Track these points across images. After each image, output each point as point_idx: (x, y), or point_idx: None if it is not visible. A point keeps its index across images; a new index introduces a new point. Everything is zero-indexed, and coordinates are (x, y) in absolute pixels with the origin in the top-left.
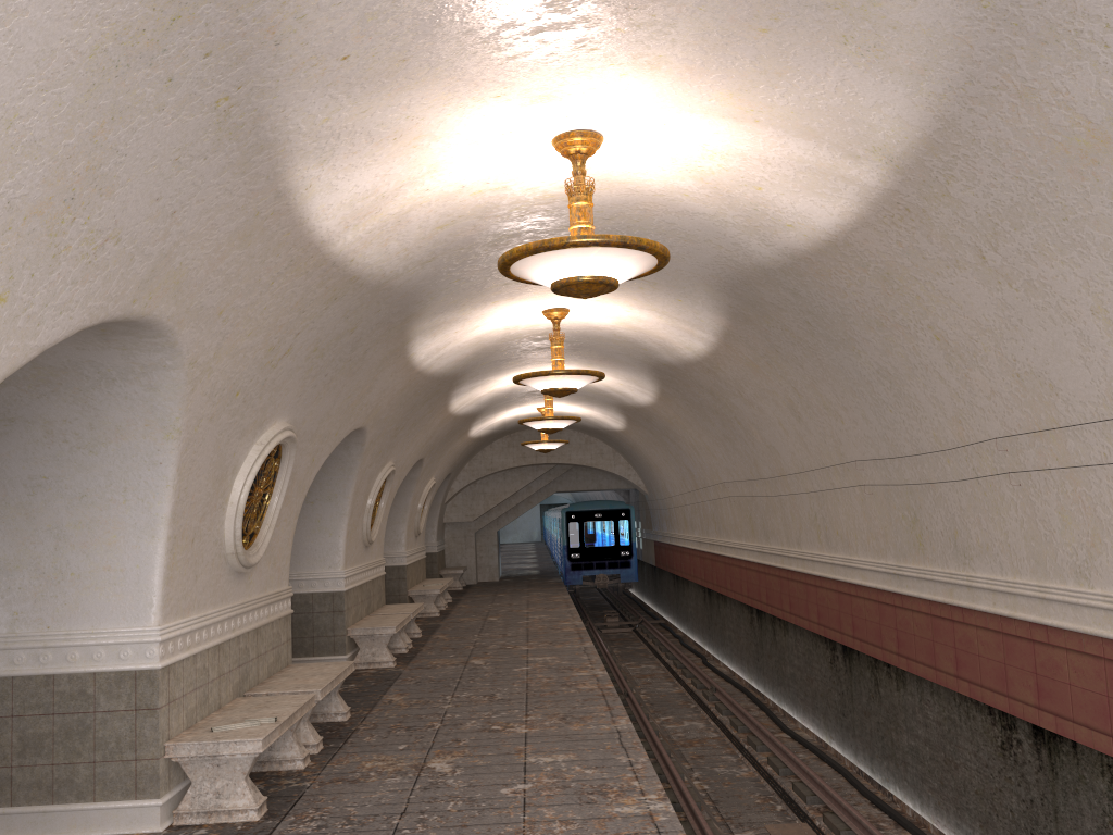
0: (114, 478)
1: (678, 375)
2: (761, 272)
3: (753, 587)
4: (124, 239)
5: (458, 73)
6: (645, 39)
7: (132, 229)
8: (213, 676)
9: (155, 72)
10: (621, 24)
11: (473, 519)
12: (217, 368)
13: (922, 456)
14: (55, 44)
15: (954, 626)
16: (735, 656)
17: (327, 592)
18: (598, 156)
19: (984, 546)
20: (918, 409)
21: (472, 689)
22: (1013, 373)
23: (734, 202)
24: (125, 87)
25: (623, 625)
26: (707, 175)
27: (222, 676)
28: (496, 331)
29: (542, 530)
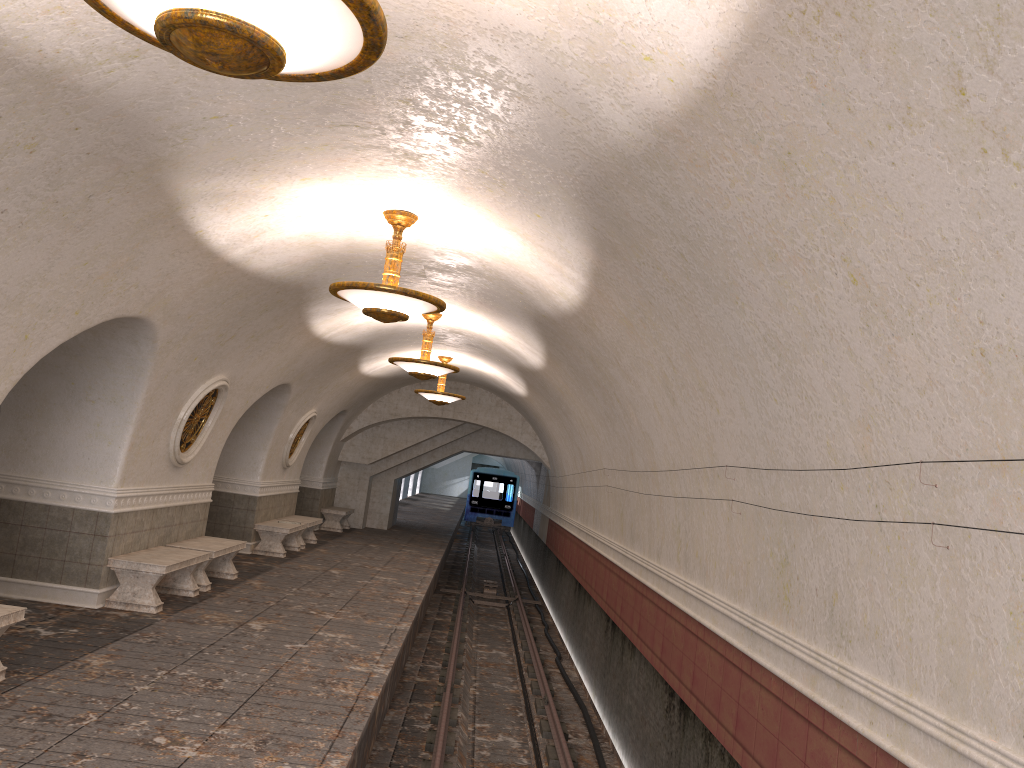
0: None
1: (559, 332)
2: (621, 164)
3: (612, 593)
4: None
5: None
6: None
7: None
8: None
9: None
10: None
11: (369, 462)
12: None
13: (807, 473)
14: None
15: (810, 732)
16: (587, 662)
17: (92, 510)
18: None
19: (872, 629)
20: (812, 401)
21: (203, 666)
22: (974, 348)
23: (565, 6)
24: None
25: (500, 599)
26: None
27: None
28: (332, 231)
29: None
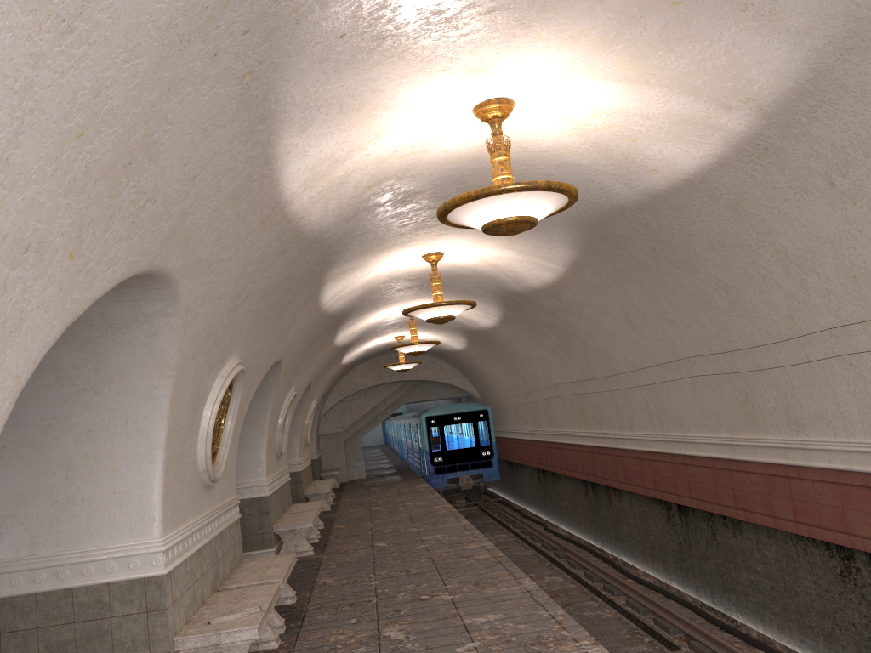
0: (116, 414)
1: (523, 301)
2: (618, 210)
3: (588, 465)
4: (158, 201)
5: (419, 50)
6: (574, 15)
7: (164, 192)
8: (198, 576)
9: (207, 47)
10: (558, 2)
11: (343, 429)
12: (201, 313)
13: (754, 348)
14: (142, 17)
15: (790, 482)
16: (572, 521)
17: (254, 497)
18: (505, 120)
19: (816, 415)
20: (753, 311)
21: (388, 567)
22: (849, 275)
23: (608, 154)
24: (183, 61)
25: (468, 505)
26: (591, 132)
27: (203, 576)
28: (383, 274)
29: (383, 435)
